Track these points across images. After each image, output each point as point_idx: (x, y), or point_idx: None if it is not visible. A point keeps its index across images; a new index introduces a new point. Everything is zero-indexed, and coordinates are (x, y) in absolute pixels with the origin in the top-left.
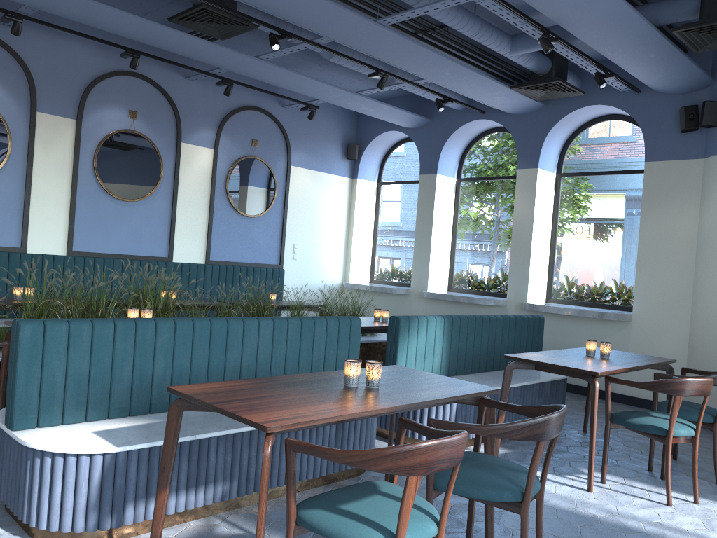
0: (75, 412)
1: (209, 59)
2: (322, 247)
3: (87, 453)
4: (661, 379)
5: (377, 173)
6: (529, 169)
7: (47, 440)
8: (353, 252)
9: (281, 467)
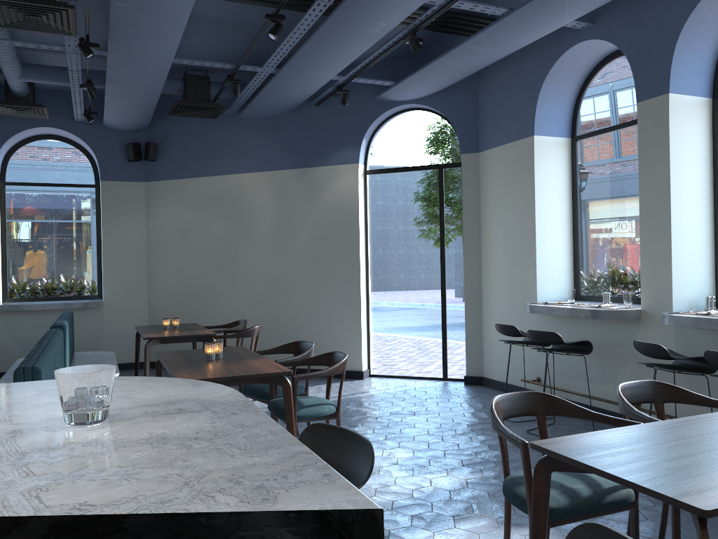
0: None
1: None
2: None
3: None
4: (131, 345)
5: None
6: None
7: None
8: None
9: None
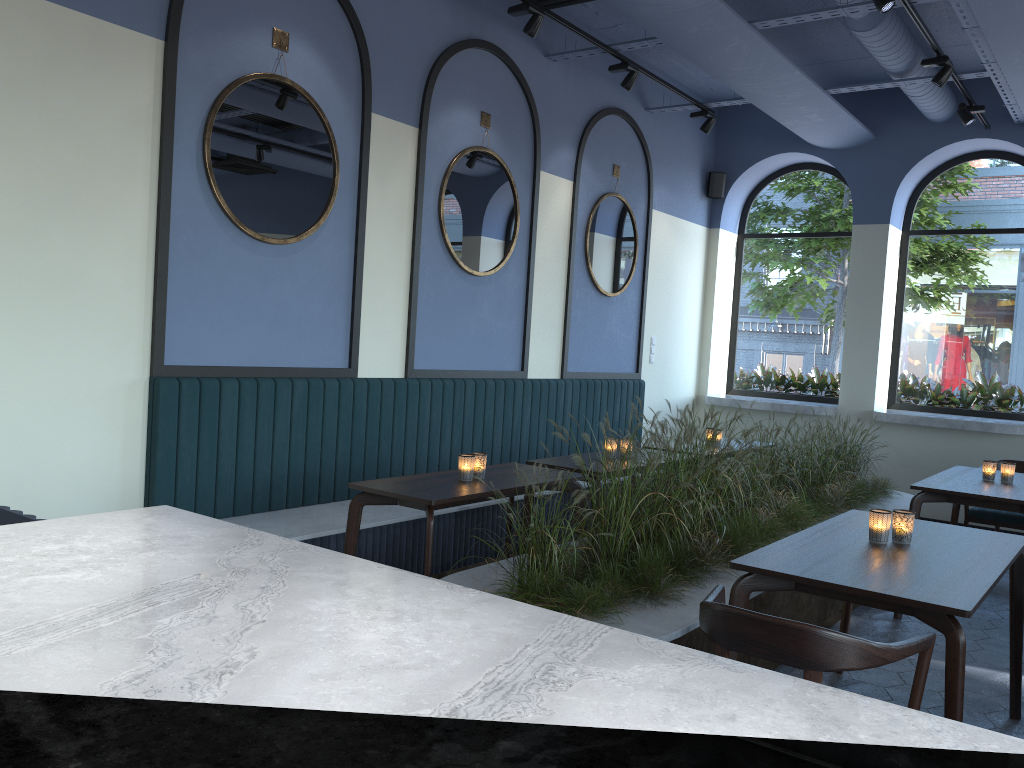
0: None
1: (681, 23)
2: (677, 341)
3: None
4: None
5: (738, 219)
6: None
7: None
8: (712, 347)
9: None
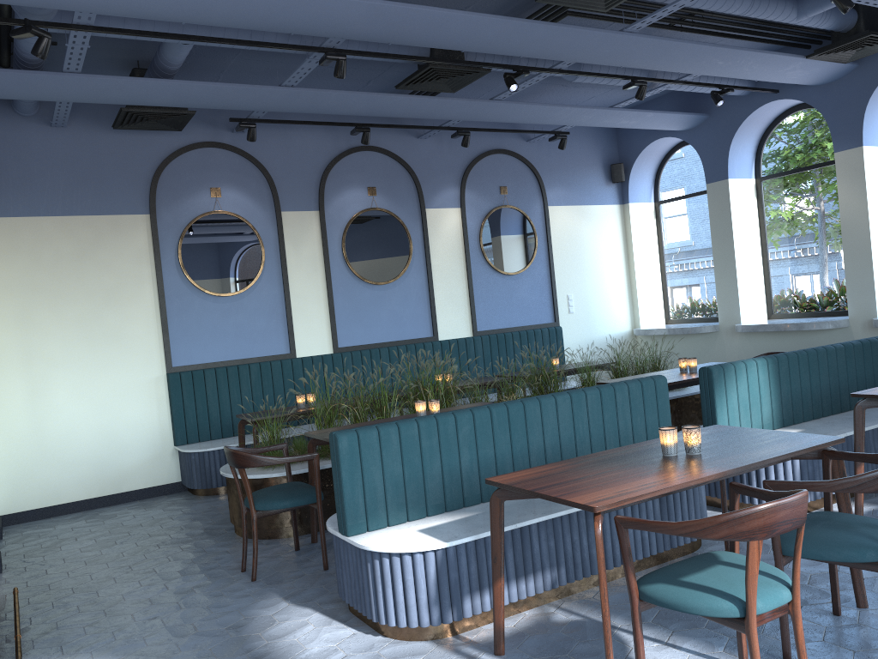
0: (398, 513)
1: (441, 115)
2: (601, 293)
3: (421, 551)
4: None
5: (652, 191)
6: (851, 149)
7: (381, 542)
8: (639, 291)
9: (607, 549)
